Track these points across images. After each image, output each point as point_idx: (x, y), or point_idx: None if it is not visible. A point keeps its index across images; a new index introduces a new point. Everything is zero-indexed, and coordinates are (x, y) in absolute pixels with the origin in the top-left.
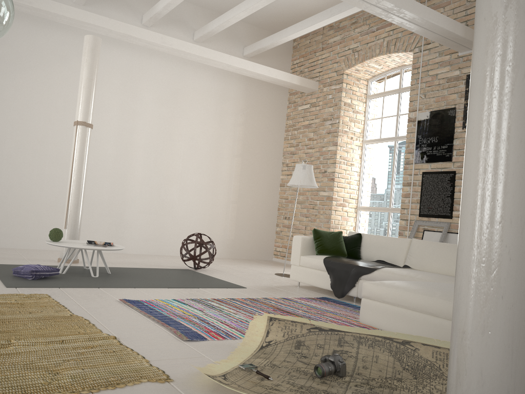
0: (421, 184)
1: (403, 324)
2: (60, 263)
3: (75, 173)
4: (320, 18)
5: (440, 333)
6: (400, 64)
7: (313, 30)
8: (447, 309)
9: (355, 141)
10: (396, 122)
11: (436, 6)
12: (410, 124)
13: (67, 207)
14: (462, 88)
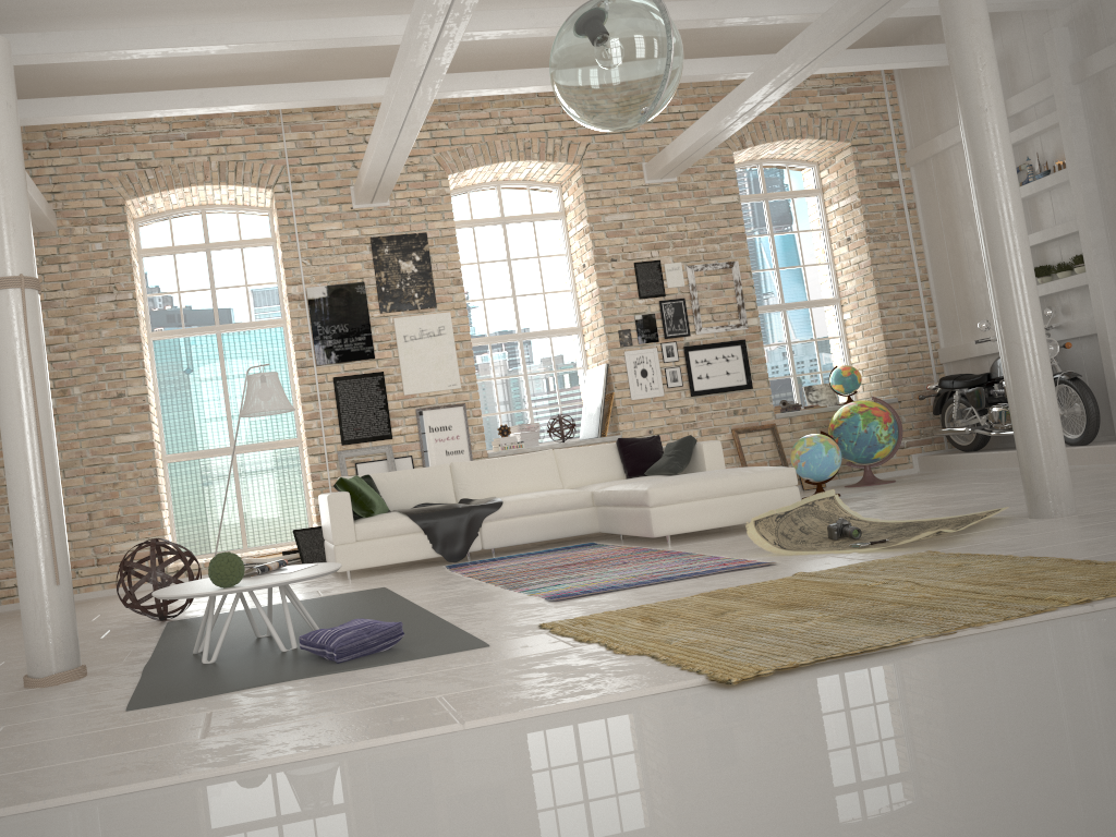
0: (334, 396)
1: (707, 516)
2: (221, 643)
3: (47, 423)
4: (174, 102)
5: (744, 508)
6: (206, 203)
7: (140, 118)
8: (746, 482)
9: (145, 334)
10: (211, 300)
11: (300, 127)
12: (296, 305)
13: (52, 522)
14: (368, 255)
